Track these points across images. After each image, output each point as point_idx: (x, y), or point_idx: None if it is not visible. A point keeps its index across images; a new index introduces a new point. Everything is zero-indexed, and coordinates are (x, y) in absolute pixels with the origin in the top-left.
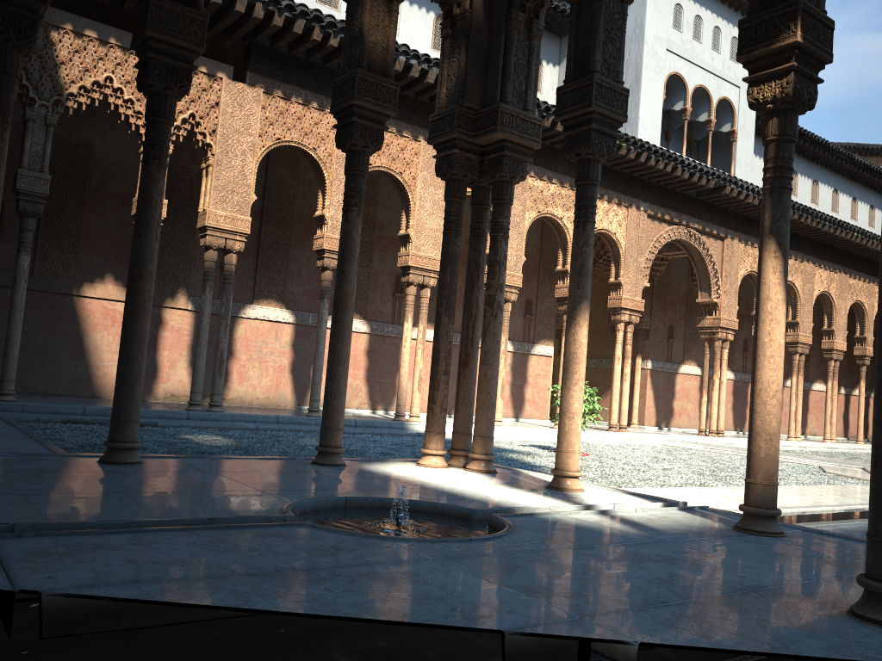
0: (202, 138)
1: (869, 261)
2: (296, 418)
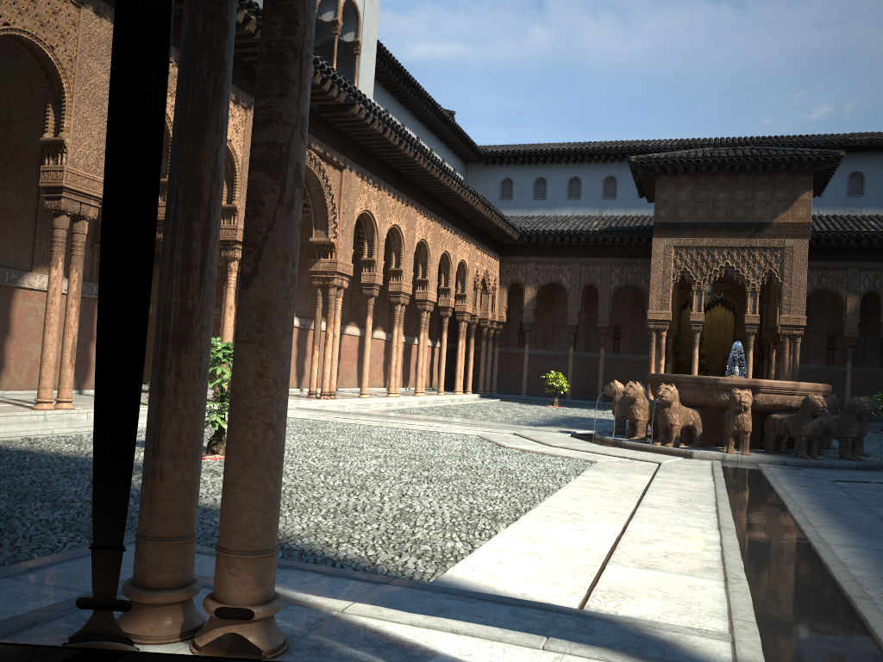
0: None
1: (455, 212)
2: None
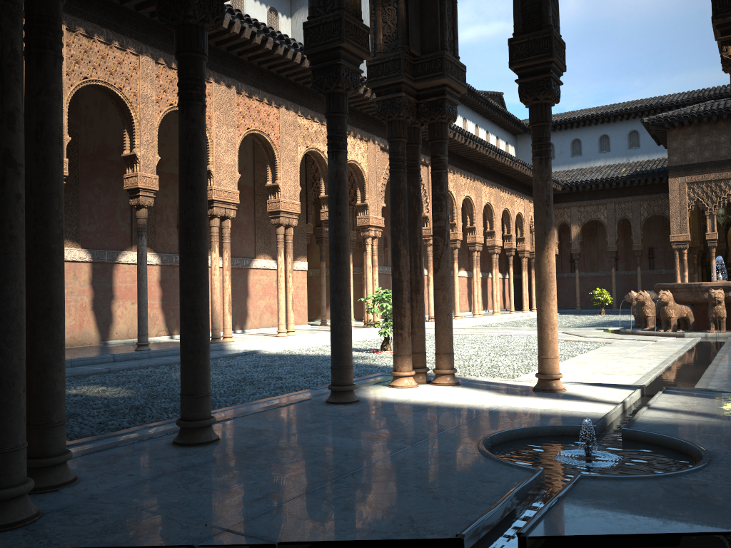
0: None
1: (510, 178)
2: (131, 354)
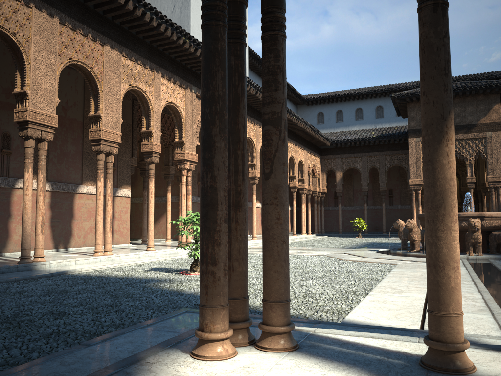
0: None
1: (295, 133)
2: None
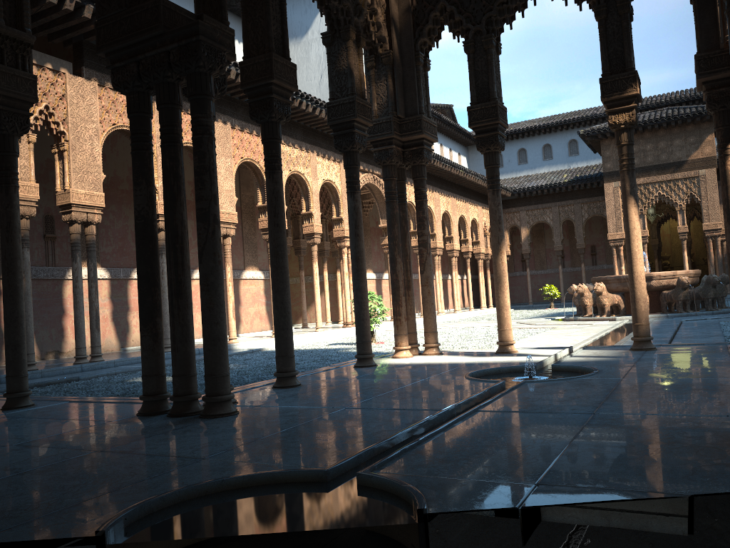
0: (56, 127)
1: (464, 187)
2: None
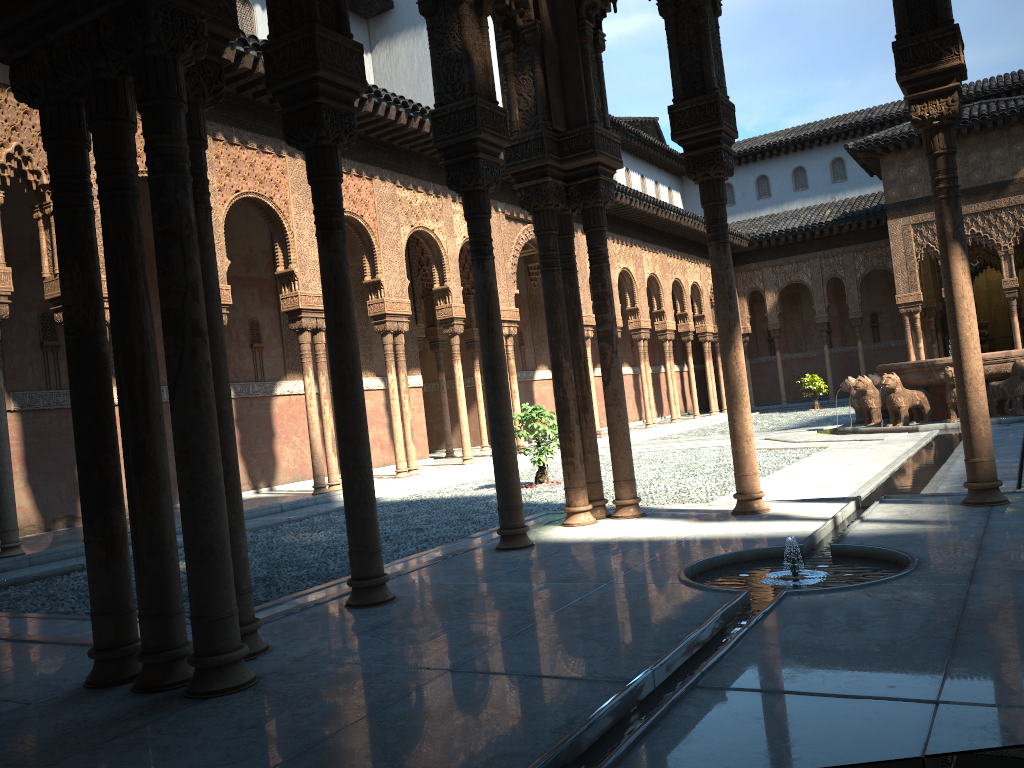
0: (35, 179)
1: (678, 237)
2: None
